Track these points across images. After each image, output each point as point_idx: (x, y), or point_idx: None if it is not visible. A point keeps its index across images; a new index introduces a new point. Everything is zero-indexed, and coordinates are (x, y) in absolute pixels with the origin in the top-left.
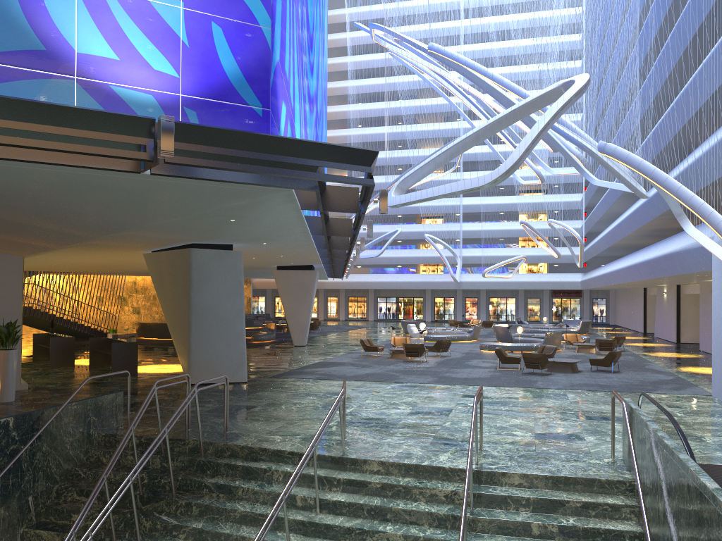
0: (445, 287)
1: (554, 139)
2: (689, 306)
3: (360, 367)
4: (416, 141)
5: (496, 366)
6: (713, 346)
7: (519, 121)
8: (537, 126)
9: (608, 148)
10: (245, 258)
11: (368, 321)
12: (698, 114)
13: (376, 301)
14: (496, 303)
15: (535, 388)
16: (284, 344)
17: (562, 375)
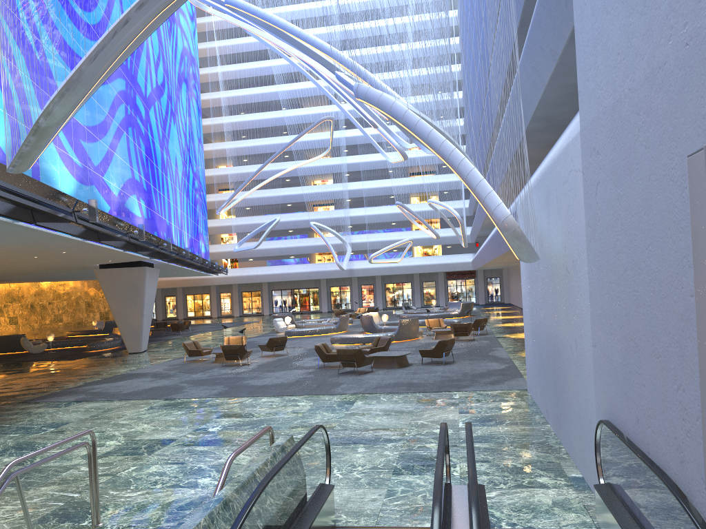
0: (337, 276)
1: None
2: None
3: (158, 378)
4: (301, 127)
5: (321, 365)
6: (524, 331)
7: None
8: (114, 23)
9: (360, 91)
10: (23, 257)
11: (262, 316)
12: (485, 50)
13: (271, 295)
14: (392, 289)
15: (328, 395)
16: (122, 351)
17: (382, 373)
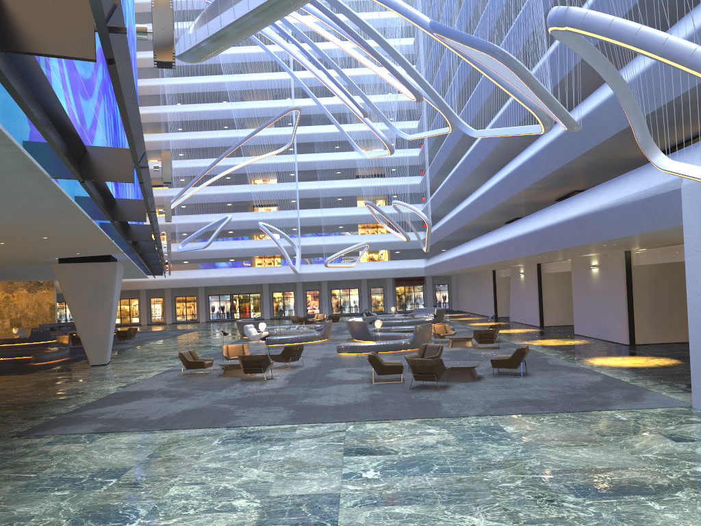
0: (284, 281)
1: (422, 79)
2: (550, 286)
3: (176, 398)
4: (244, 122)
5: (368, 378)
6: (692, 336)
7: (372, 64)
8: None
9: (572, 16)
10: None
11: (199, 323)
12: None
13: (208, 300)
14: (338, 295)
15: (447, 418)
16: (78, 363)
17: (464, 387)
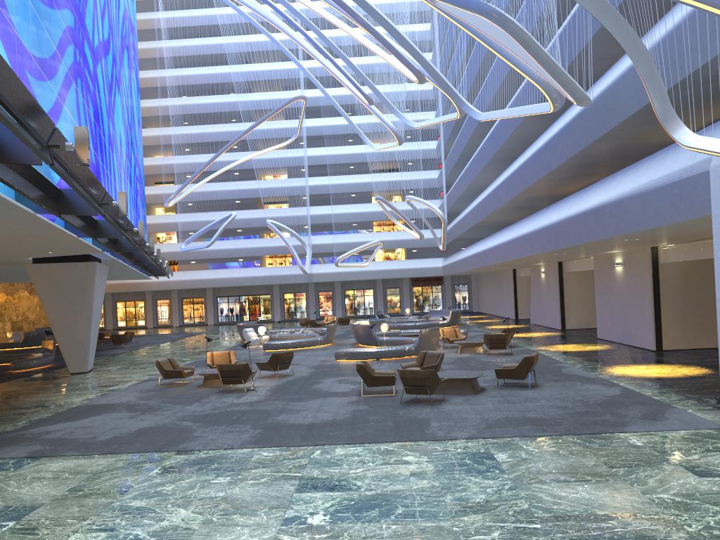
0: (294, 281)
1: (422, 56)
2: (573, 286)
3: (139, 413)
4: (252, 115)
5: (359, 390)
6: None
7: (371, 43)
8: None
9: None
10: None
11: (207, 326)
12: None
13: (216, 302)
14: (352, 296)
15: (432, 441)
16: (59, 370)
17: (462, 401)
